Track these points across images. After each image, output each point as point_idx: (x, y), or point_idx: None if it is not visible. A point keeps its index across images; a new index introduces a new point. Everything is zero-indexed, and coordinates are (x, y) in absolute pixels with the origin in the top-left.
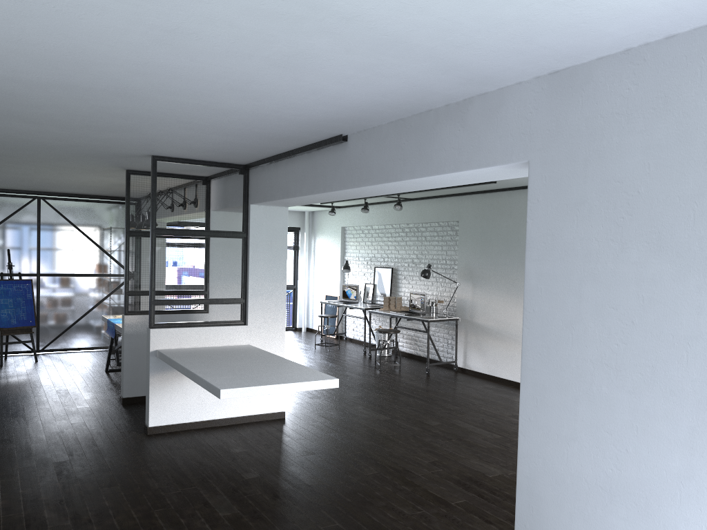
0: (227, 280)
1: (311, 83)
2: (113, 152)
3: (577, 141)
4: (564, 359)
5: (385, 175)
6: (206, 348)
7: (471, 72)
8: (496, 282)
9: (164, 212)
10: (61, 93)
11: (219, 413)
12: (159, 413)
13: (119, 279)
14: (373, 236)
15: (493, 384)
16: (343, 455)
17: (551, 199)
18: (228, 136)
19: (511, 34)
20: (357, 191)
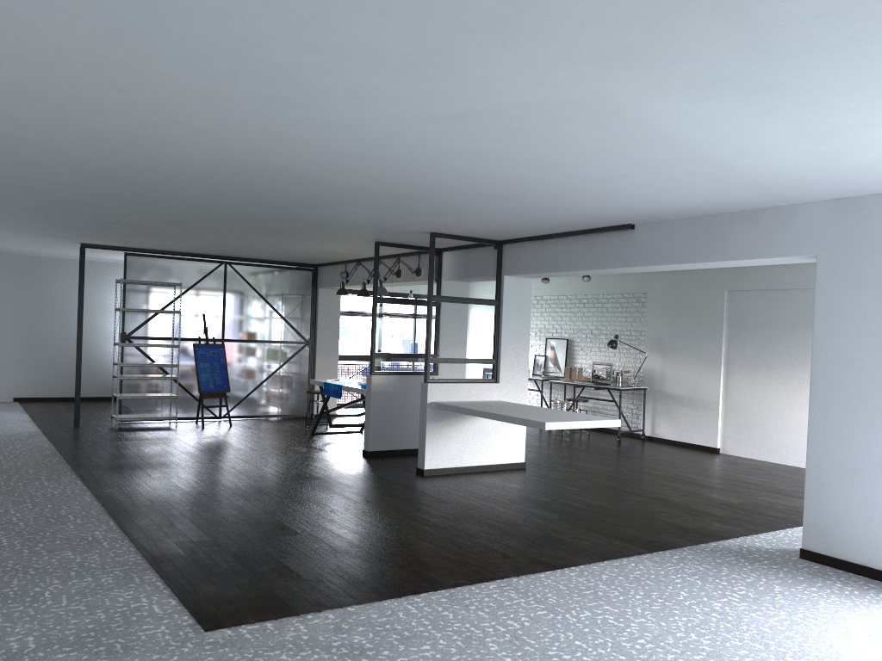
0: (454, 345)
1: (663, 198)
2: (402, 229)
3: (855, 245)
4: (845, 385)
5: (677, 258)
6: (471, 402)
7: (782, 196)
8: (688, 352)
9: (404, 280)
10: (465, 196)
11: (476, 461)
12: (432, 457)
13: (295, 347)
14: (544, 307)
15: (686, 449)
16: (604, 490)
17: (835, 281)
18: (533, 222)
19: (828, 183)
20: (638, 268)
